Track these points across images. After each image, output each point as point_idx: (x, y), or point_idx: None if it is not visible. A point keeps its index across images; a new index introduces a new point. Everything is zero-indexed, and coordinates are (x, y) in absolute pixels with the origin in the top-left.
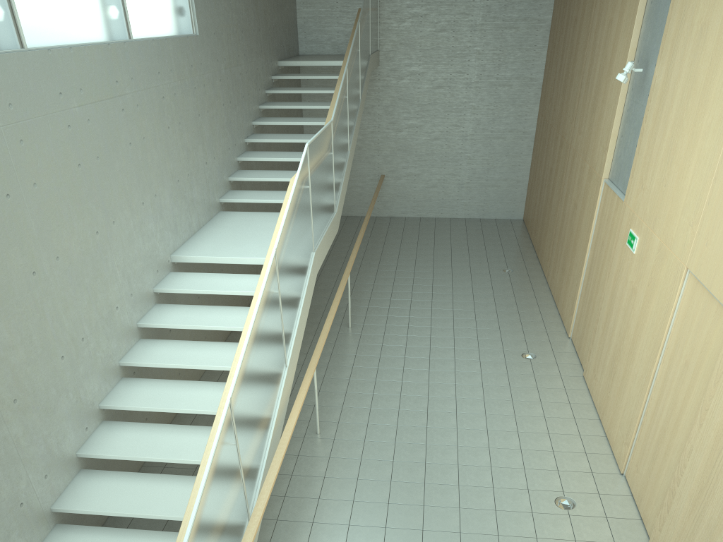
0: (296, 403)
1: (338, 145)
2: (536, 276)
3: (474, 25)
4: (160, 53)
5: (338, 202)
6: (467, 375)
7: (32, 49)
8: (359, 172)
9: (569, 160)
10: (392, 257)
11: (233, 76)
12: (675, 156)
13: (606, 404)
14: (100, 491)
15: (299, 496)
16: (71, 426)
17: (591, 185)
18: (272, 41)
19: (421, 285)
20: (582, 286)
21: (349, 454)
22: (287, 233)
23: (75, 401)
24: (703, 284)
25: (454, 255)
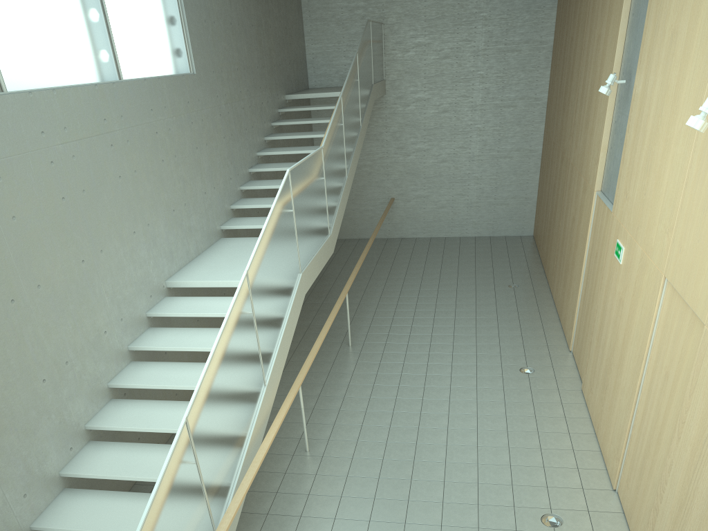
0: (275, 421)
1: (332, 170)
2: (541, 291)
3: (476, 50)
4: (153, 91)
5: (333, 224)
6: (462, 391)
7: (12, 92)
8: (369, 196)
9: (568, 175)
10: (399, 276)
11: (235, 110)
12: (652, 164)
13: (600, 418)
14: (79, 510)
15: (282, 514)
16: (54, 446)
17: (586, 198)
18: (279, 76)
19: (425, 303)
20: (580, 299)
21: (335, 472)
22: (262, 255)
23: (58, 423)
24: (678, 292)
25: (460, 272)
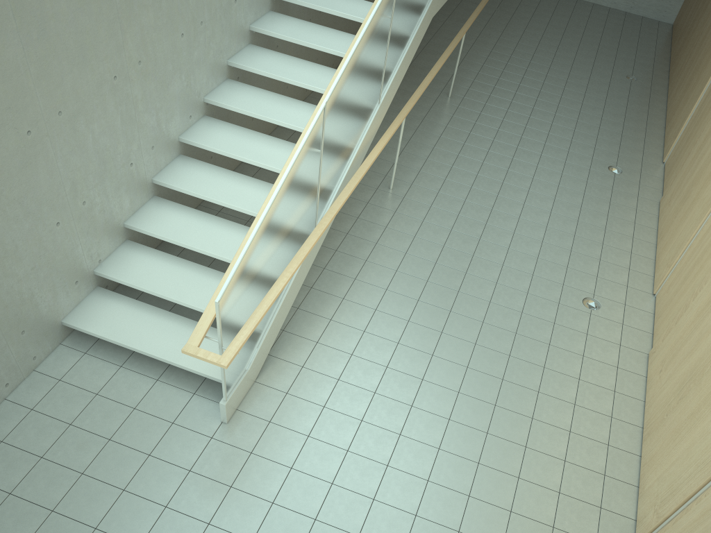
0: (379, 143)
1: None
2: (658, 92)
3: None
4: None
5: None
6: (547, 173)
7: None
8: None
9: None
10: (515, 33)
11: None
12: None
13: (667, 229)
14: (194, 176)
15: (360, 237)
16: (179, 109)
17: None
18: None
19: (535, 71)
20: (697, 106)
21: (413, 214)
22: None
23: (185, 85)
24: None
25: (581, 47)
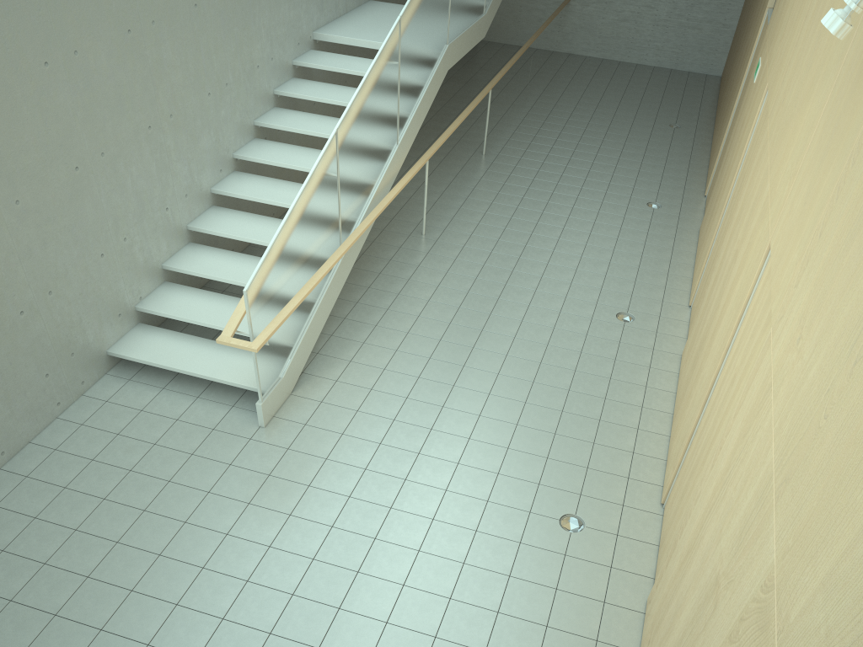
0: (401, 181)
1: None
2: (702, 136)
3: None
4: None
5: (490, 4)
6: (583, 212)
7: None
8: None
9: None
10: (553, 95)
11: None
12: None
13: (701, 247)
14: (226, 221)
15: (392, 275)
16: (209, 162)
17: (760, 17)
18: None
19: (574, 127)
20: (726, 135)
21: (446, 254)
22: (415, 7)
23: (214, 141)
24: (768, 95)
25: (623, 103)
